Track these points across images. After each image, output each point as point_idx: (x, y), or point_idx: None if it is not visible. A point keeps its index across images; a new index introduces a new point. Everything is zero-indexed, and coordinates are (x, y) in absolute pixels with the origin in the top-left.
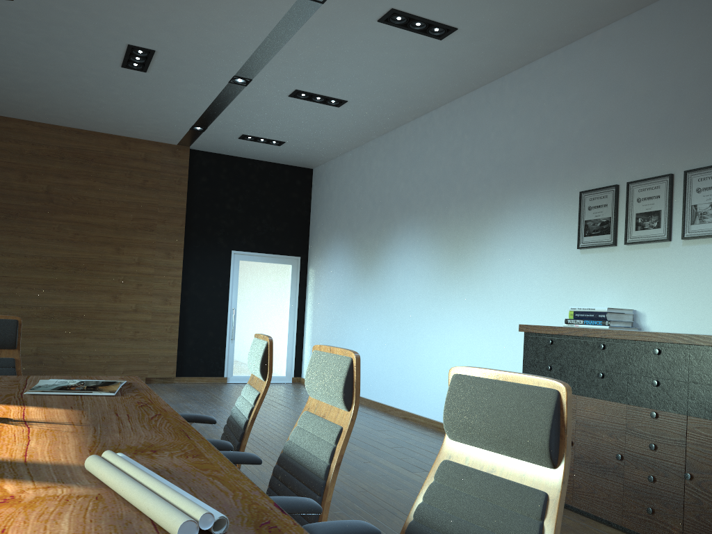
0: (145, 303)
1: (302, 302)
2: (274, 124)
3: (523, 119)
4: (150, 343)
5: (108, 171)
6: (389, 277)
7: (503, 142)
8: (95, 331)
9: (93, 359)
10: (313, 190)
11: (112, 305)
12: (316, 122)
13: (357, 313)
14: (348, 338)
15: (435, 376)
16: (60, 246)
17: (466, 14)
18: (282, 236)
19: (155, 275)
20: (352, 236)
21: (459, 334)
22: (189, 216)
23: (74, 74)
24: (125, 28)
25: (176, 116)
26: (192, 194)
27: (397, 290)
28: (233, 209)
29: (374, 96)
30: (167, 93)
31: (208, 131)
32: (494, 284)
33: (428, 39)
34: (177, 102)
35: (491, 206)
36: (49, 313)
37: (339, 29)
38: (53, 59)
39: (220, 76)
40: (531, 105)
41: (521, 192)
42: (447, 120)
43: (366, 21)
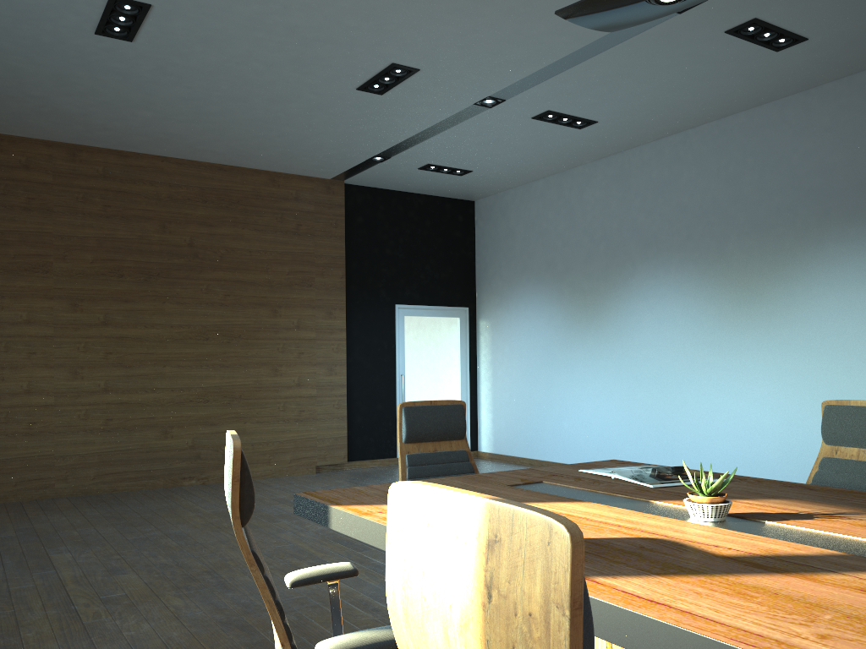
0: (309, 375)
1: (473, 361)
2: (479, 151)
3: (845, 138)
4: (317, 423)
5: (257, 215)
6: (628, 326)
7: (813, 165)
8: (256, 413)
9: (256, 448)
10: (478, 227)
11: (273, 380)
12: (534, 147)
13: (573, 371)
14: (561, 400)
15: (721, 436)
16: (210, 311)
17: (832, 24)
18: (448, 284)
19: (317, 340)
20: (555, 279)
21: (758, 387)
22: (347, 266)
23: (284, 99)
24: (409, 44)
25: (365, 145)
26: (348, 238)
27: (644, 341)
28: (394, 254)
29: (634, 116)
30: (381, 118)
31: (388, 161)
32: (814, 327)
33: (762, 51)
34: (383, 129)
35: (800, 239)
36: (203, 396)
37: (670, 41)
38: (276, 82)
39: (469, 98)
40: (858, 122)
41: (850, 222)
42: (714, 141)
43: (709, 33)
